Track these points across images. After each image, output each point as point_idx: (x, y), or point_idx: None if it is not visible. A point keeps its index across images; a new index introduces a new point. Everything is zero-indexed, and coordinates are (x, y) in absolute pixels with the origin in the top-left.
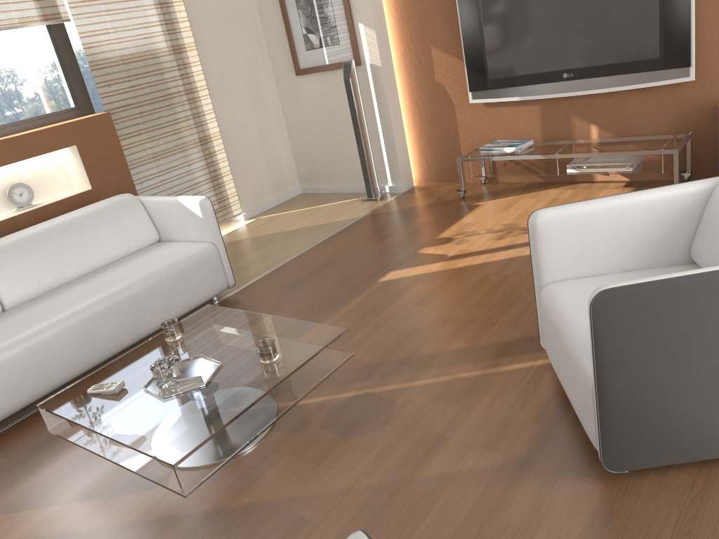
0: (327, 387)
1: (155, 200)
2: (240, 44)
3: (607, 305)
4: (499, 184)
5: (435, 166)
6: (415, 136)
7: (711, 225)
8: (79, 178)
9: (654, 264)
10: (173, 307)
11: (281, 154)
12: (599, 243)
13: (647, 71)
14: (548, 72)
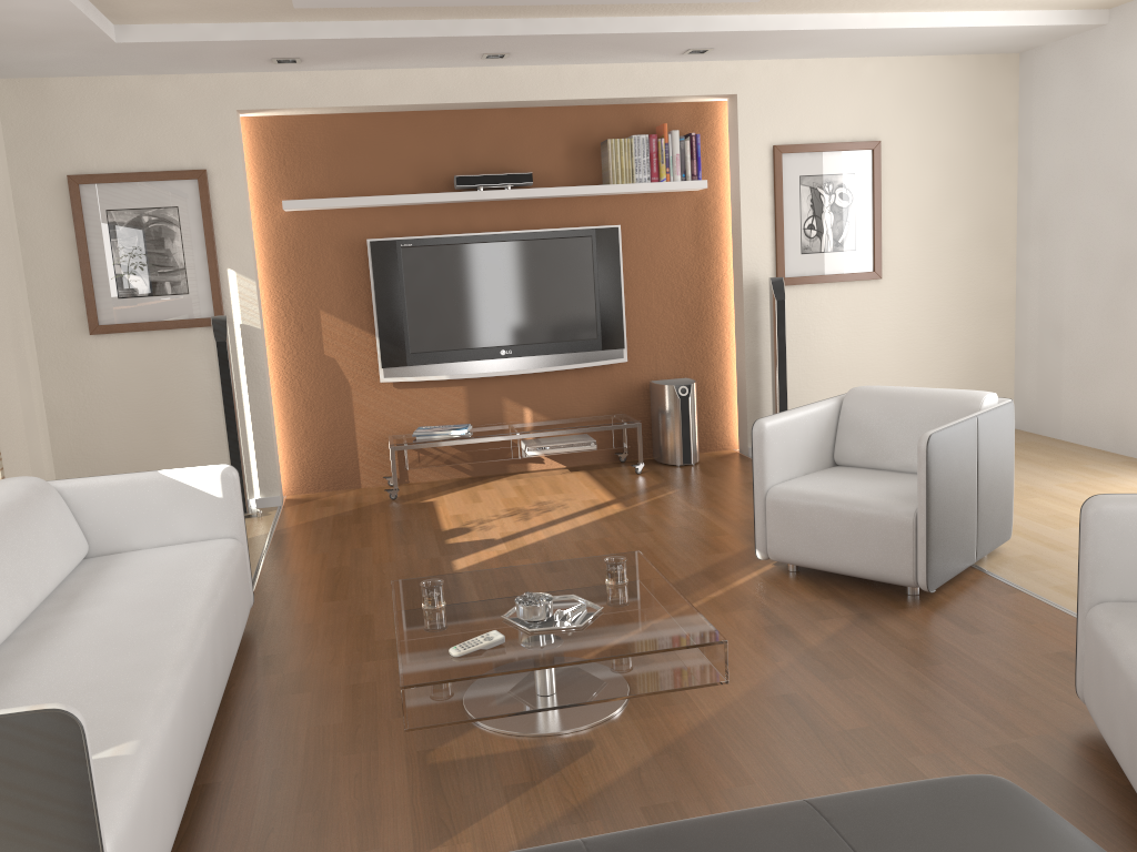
0: None
1: (99, 482)
2: (5, 275)
3: (932, 446)
4: (417, 484)
5: (315, 469)
6: (284, 428)
7: (855, 428)
8: None
9: (817, 468)
10: (239, 629)
11: (44, 461)
12: (794, 449)
13: (586, 351)
14: (483, 348)
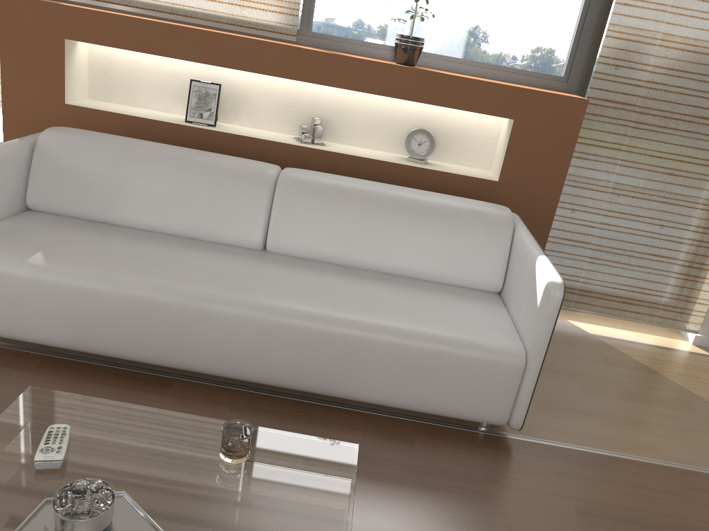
0: None
1: (523, 240)
2: None
3: None
4: None
5: None
6: None
7: None
8: (497, 162)
9: None
10: (397, 392)
11: None
12: None
13: None
14: None
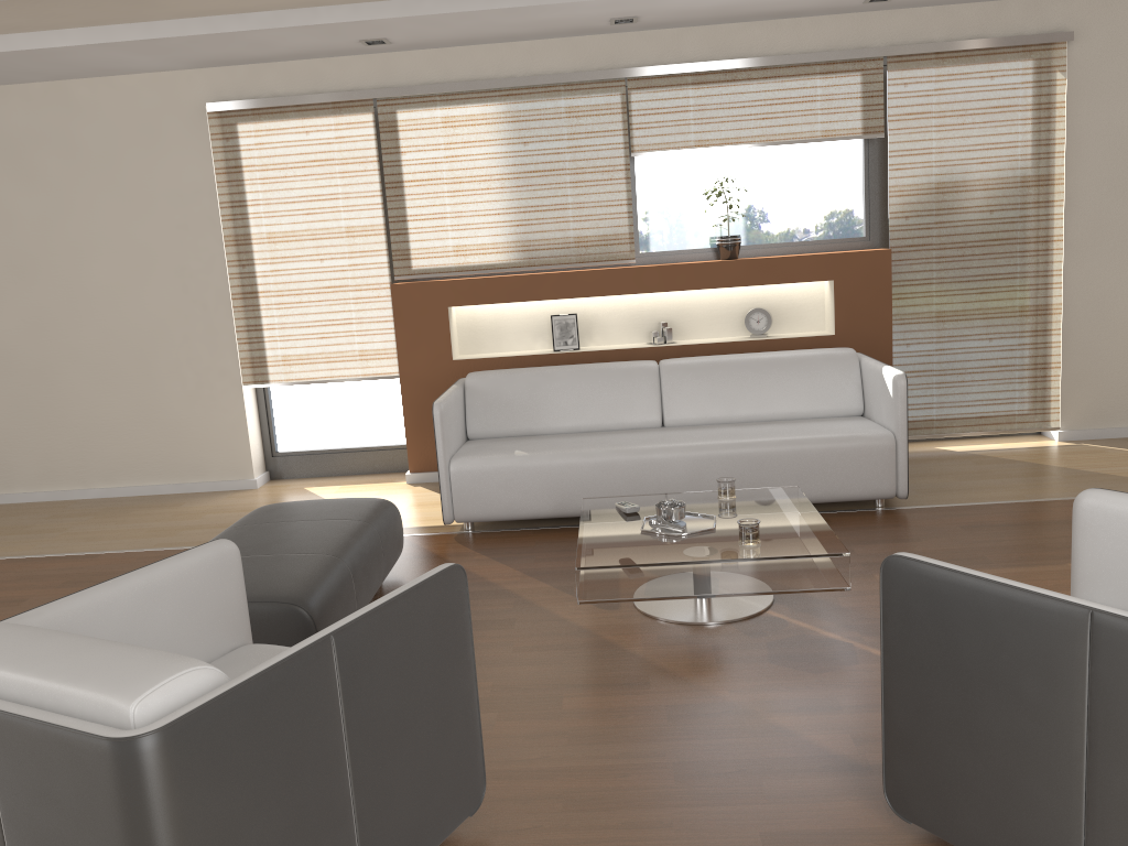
0: (827, 621)
1: (868, 364)
2: None
3: (895, 575)
4: None
5: None
6: None
7: None
8: (829, 319)
9: None
10: (806, 487)
11: None
12: None
13: None
14: None
